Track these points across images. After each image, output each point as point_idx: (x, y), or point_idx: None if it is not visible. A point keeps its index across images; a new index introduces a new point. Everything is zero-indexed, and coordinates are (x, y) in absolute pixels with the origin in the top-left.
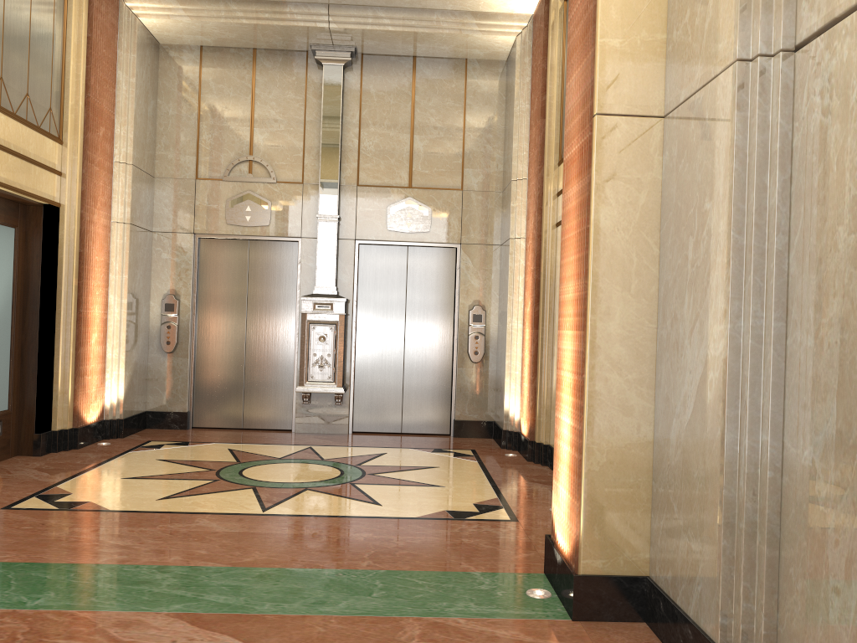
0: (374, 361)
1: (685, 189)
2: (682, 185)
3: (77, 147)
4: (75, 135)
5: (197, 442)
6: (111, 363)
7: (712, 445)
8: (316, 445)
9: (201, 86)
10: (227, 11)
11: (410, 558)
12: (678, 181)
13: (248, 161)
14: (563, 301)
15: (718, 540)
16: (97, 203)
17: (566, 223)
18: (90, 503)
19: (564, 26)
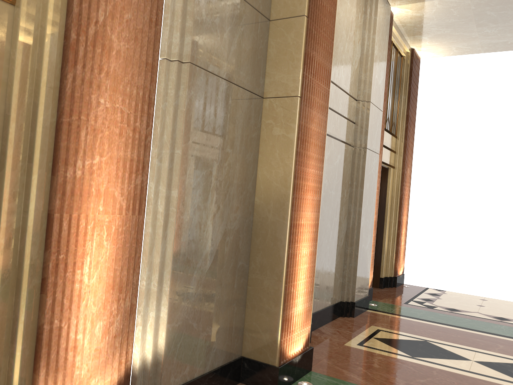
0: None
1: None
2: None
3: None
4: None
5: None
6: None
7: None
8: None
9: None
10: None
11: None
12: None
13: None
14: (298, 204)
15: None
16: None
17: (303, 154)
18: None
19: None
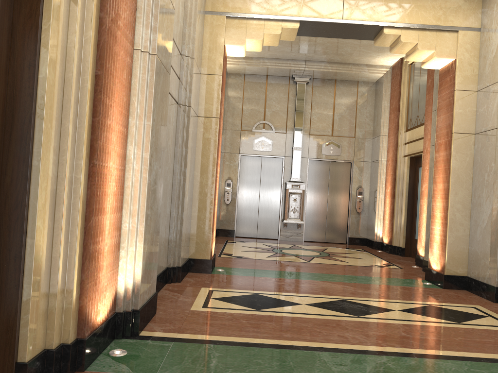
0: (314, 210)
1: (483, 158)
2: (482, 156)
3: None
4: None
5: (246, 241)
6: None
7: (494, 232)
8: (296, 244)
9: (244, 91)
10: (263, 62)
11: (376, 274)
12: (481, 155)
13: (262, 123)
14: (435, 189)
15: (495, 258)
16: None
17: (436, 164)
18: (245, 257)
19: (409, 75)
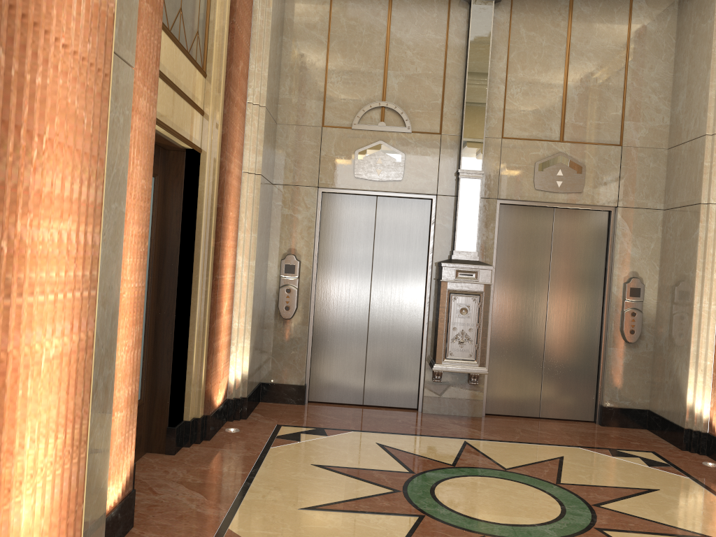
0: (511, 335)
1: None
2: None
3: (220, 82)
4: (219, 67)
5: (332, 429)
6: (237, 334)
7: None
8: (469, 439)
9: (330, 23)
10: None
11: None
12: None
13: (380, 107)
14: None
15: None
16: (234, 149)
17: None
18: None
19: None
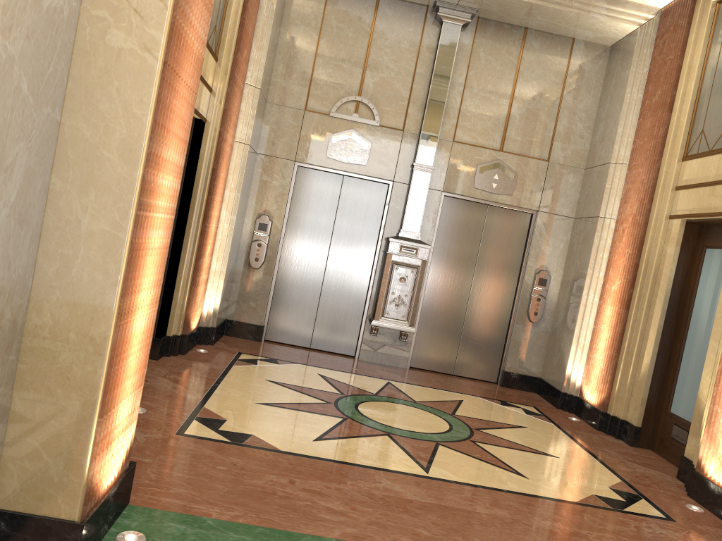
0: (439, 305)
1: None
2: None
3: (228, 67)
4: (228, 54)
5: (283, 360)
6: (214, 275)
7: None
8: (393, 381)
9: (323, 22)
10: None
11: None
12: None
13: (355, 101)
14: None
15: None
16: (231, 122)
17: None
18: (255, 437)
19: (712, 27)
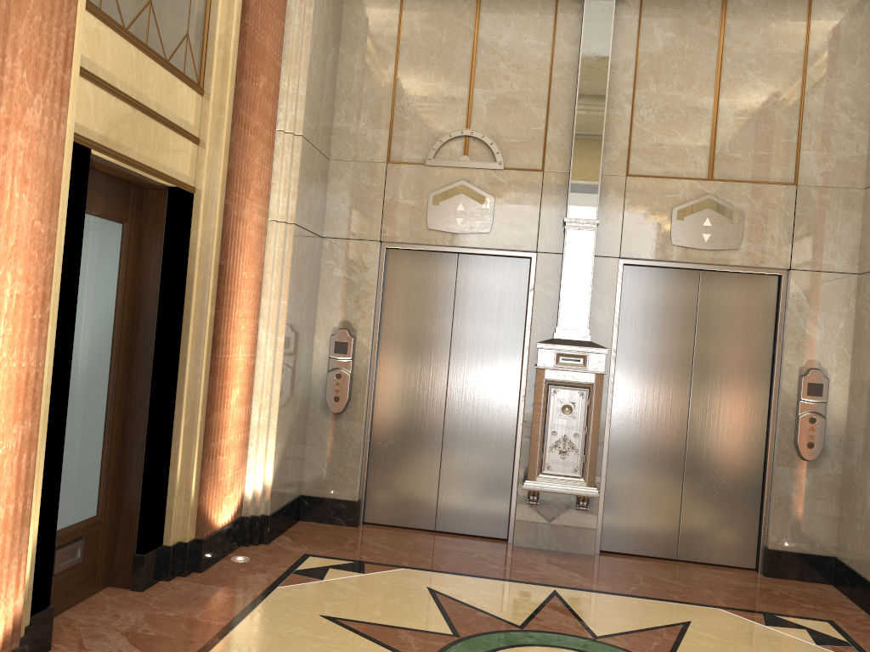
0: (638, 445)
1: None
2: None
3: (224, 101)
4: (223, 82)
5: (376, 564)
6: (257, 432)
7: None
8: (563, 588)
9: (401, 29)
10: None
11: None
12: None
13: (462, 137)
14: None
15: None
16: (250, 190)
17: None
18: None
19: None
